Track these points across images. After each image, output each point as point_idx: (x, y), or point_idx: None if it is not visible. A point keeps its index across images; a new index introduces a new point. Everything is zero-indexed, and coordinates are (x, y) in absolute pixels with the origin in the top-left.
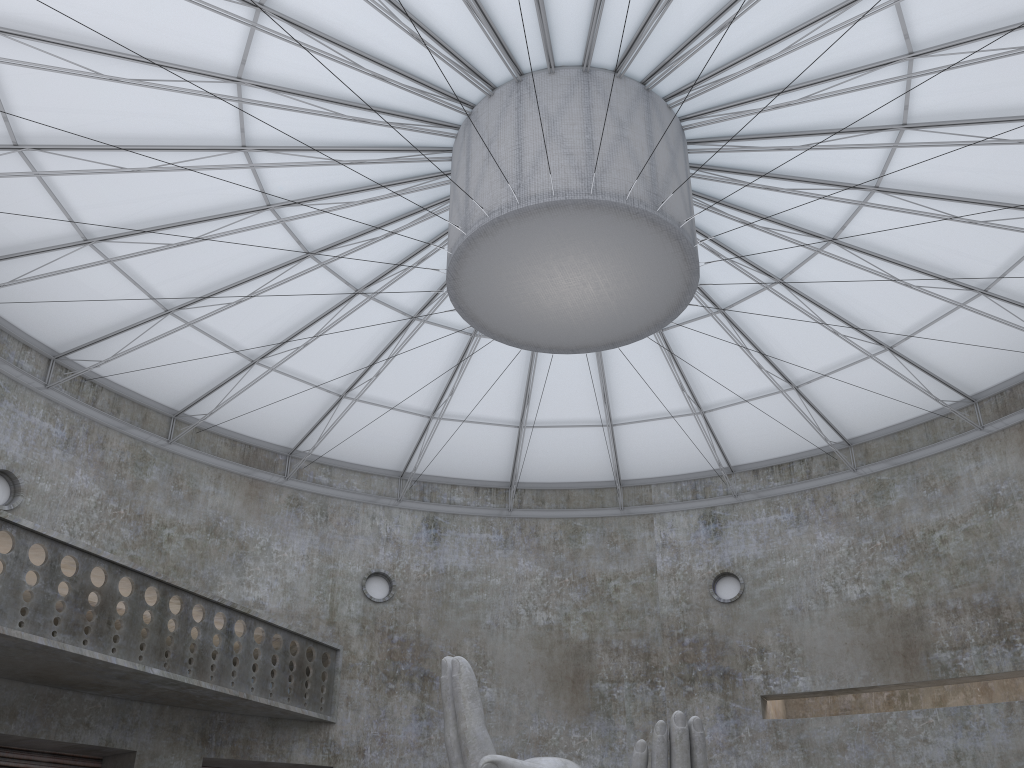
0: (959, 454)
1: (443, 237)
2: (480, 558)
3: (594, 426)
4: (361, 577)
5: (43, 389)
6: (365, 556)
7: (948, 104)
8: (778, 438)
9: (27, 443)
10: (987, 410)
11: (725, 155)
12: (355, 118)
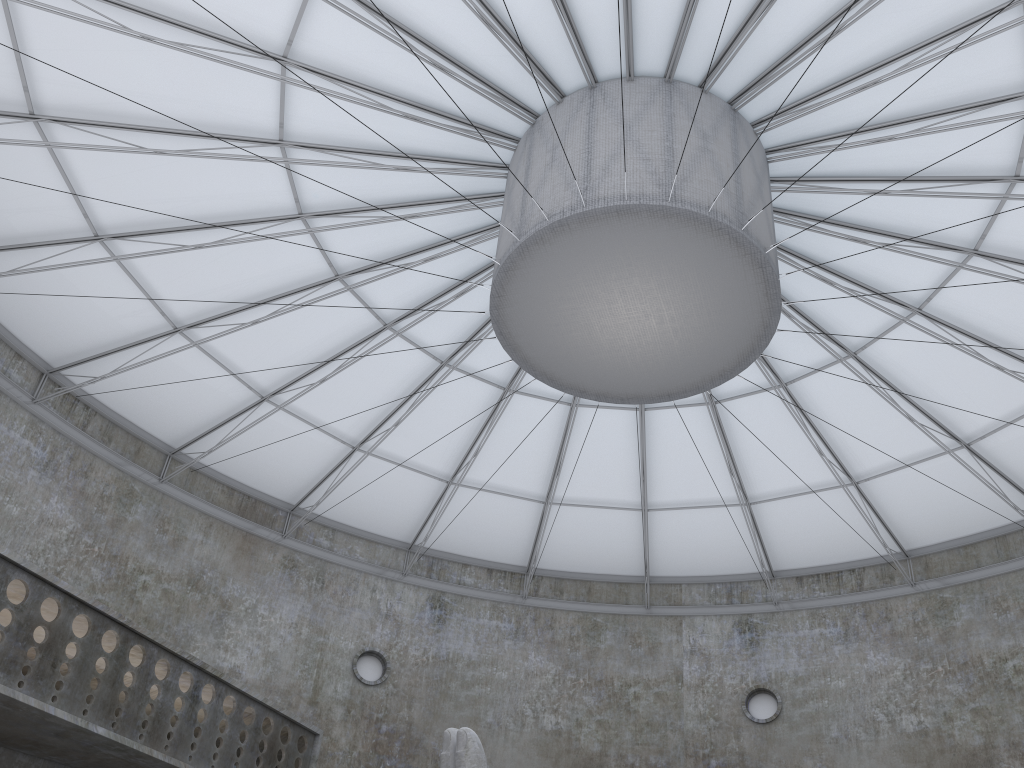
0: None
1: (487, 270)
2: (487, 647)
3: (627, 509)
4: (353, 654)
5: (29, 403)
6: (360, 631)
7: None
8: (828, 542)
9: (1, 459)
10: None
11: (809, 199)
12: (407, 114)
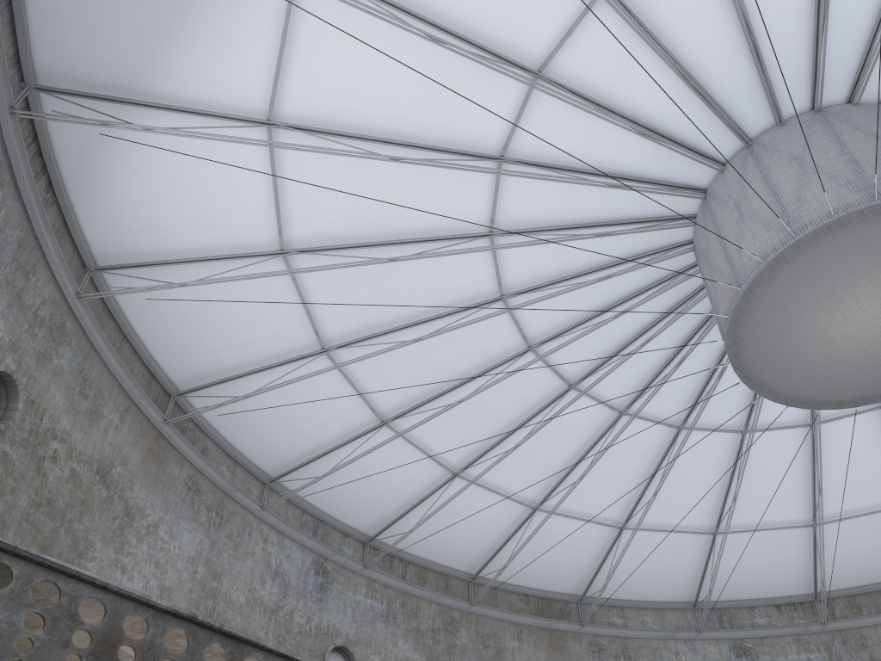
0: None
1: (696, 334)
2: None
3: None
4: None
5: (362, 569)
6: None
7: None
8: None
9: (355, 619)
10: None
11: None
12: (597, 233)
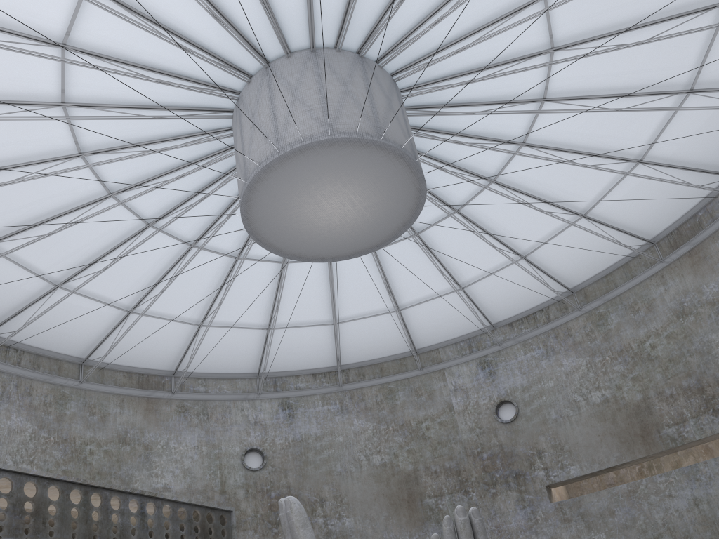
0: (651, 283)
1: None
2: (325, 424)
3: (387, 313)
4: (240, 454)
5: None
6: (240, 438)
7: (580, 27)
8: (521, 297)
9: None
10: (664, 247)
11: (431, 95)
12: (154, 116)
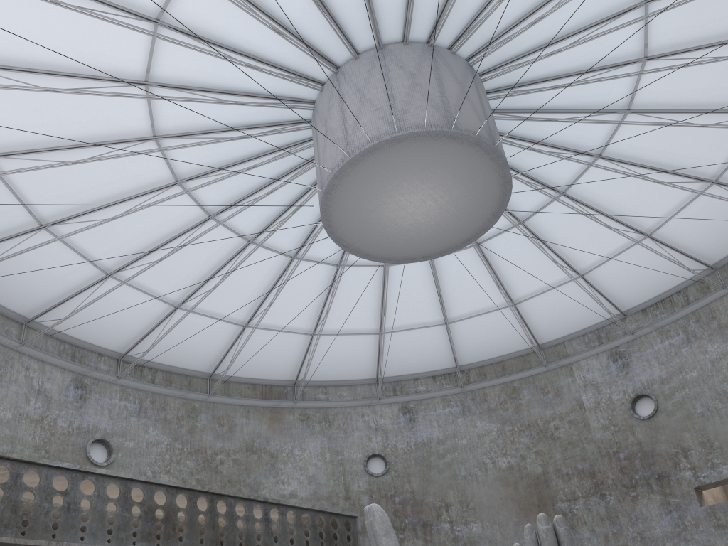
0: None
1: None
2: (447, 427)
3: (501, 308)
4: (362, 460)
5: (116, 380)
6: (362, 444)
7: None
8: (652, 279)
9: (112, 418)
10: None
11: (514, 74)
12: (236, 137)
